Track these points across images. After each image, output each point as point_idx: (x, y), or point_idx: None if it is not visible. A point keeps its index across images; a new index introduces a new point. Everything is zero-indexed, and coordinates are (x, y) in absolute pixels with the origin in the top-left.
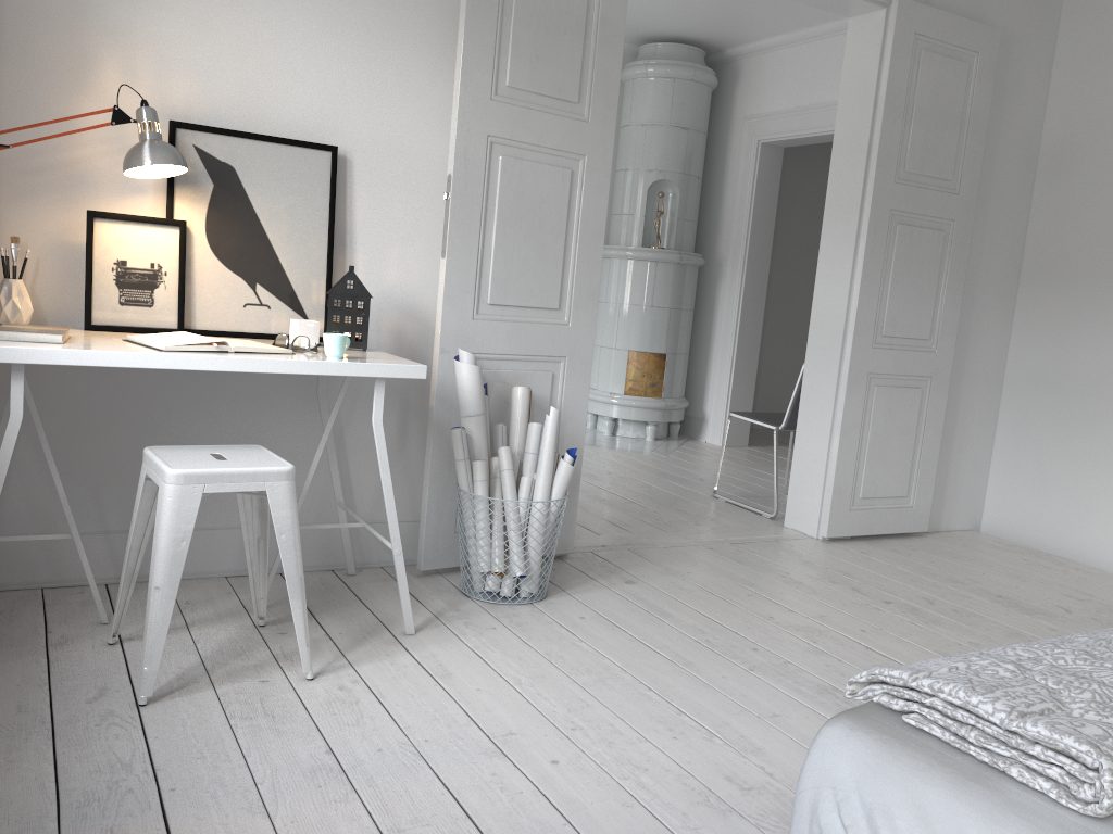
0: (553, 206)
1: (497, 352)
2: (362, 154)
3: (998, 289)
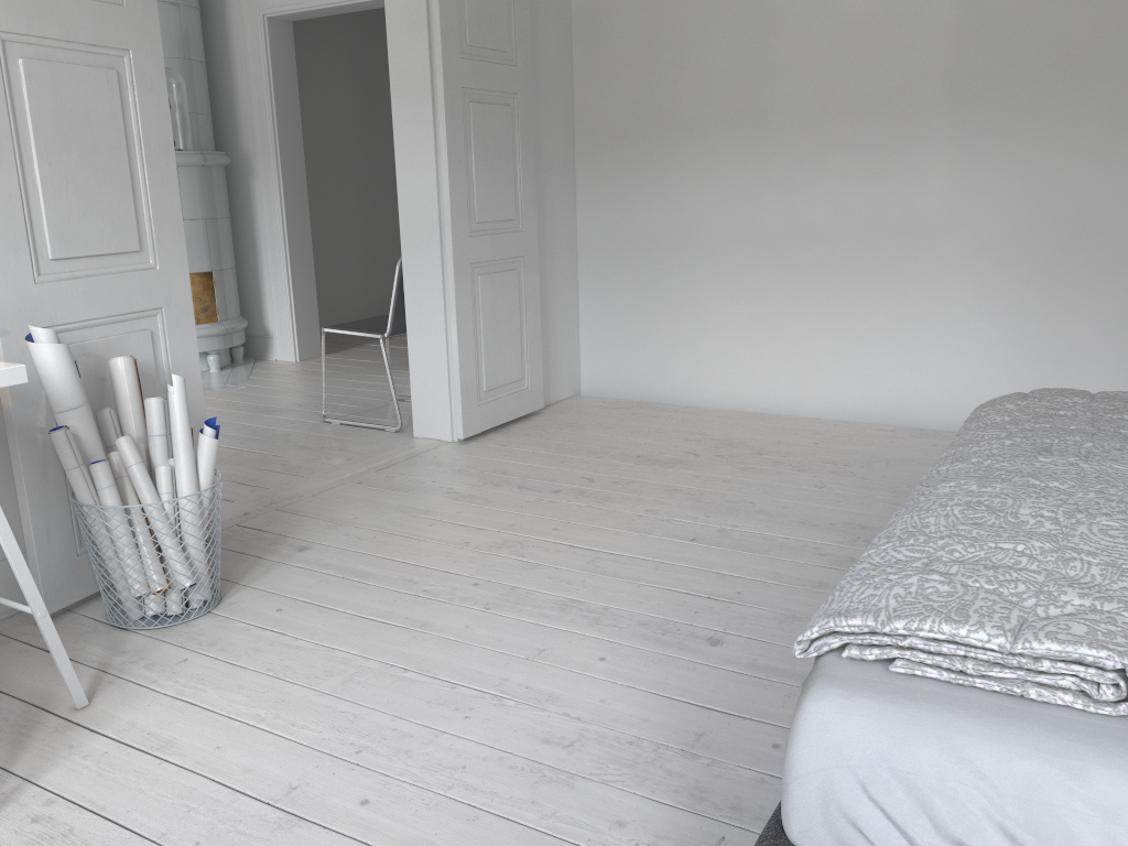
0: (105, 121)
1: (77, 319)
2: None
3: (560, 159)
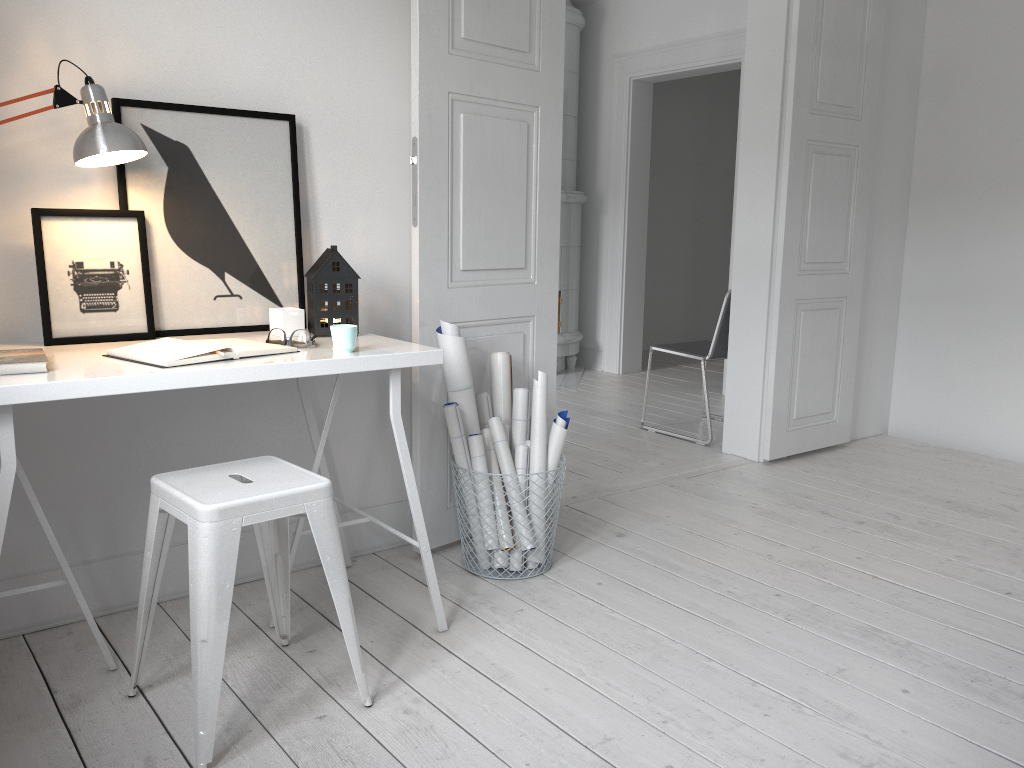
0: (513, 162)
1: (472, 319)
2: (318, 121)
3: (893, 208)
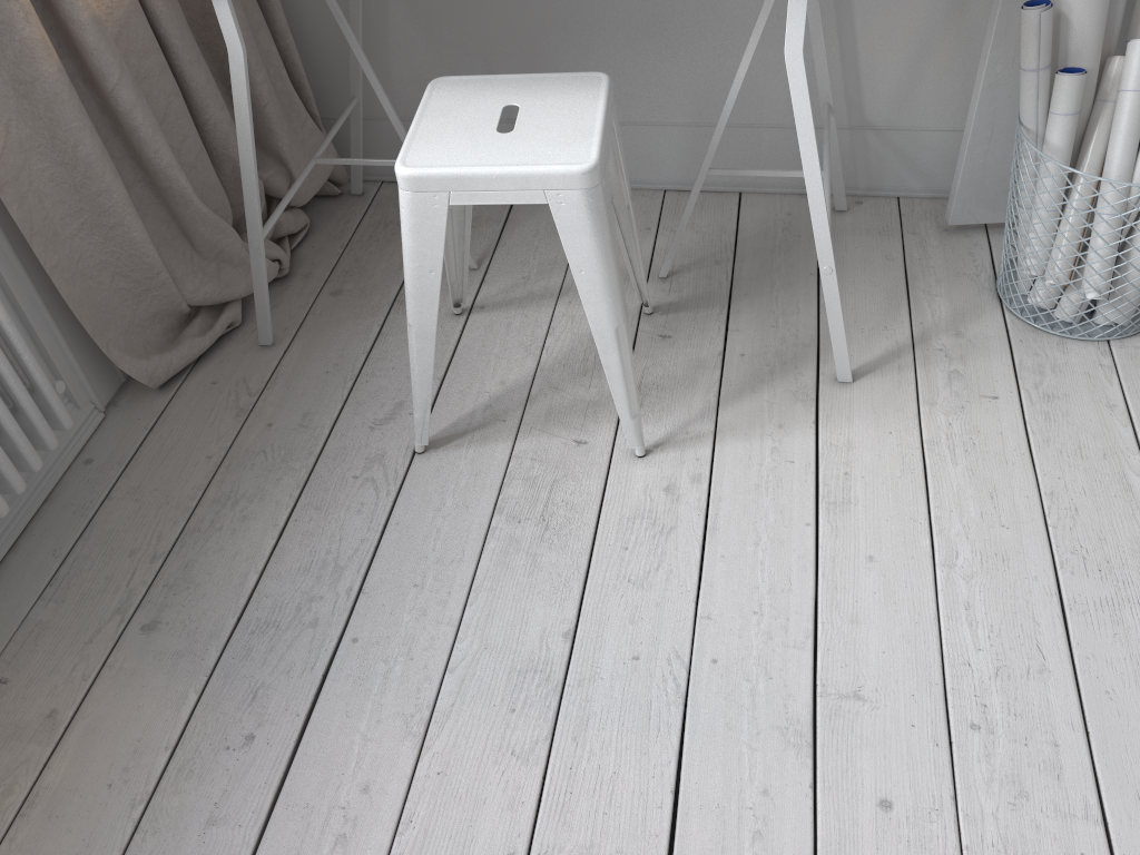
0: None
1: None
2: None
3: None
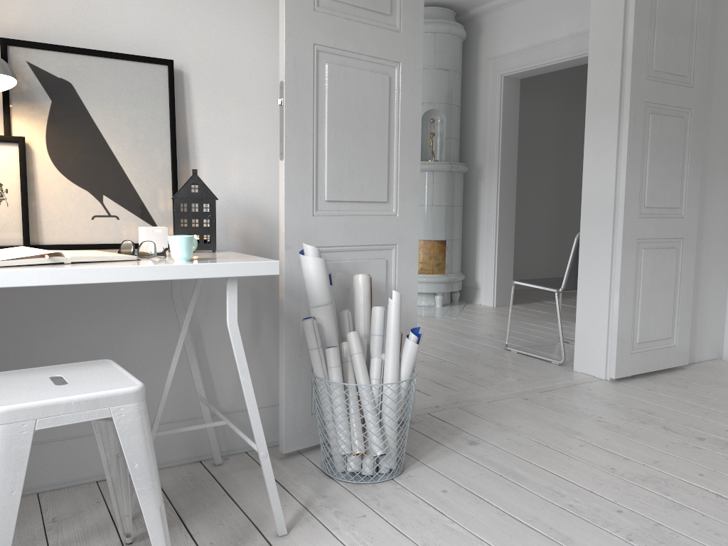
0: (376, 109)
1: (337, 244)
2: (197, 68)
3: (723, 164)
